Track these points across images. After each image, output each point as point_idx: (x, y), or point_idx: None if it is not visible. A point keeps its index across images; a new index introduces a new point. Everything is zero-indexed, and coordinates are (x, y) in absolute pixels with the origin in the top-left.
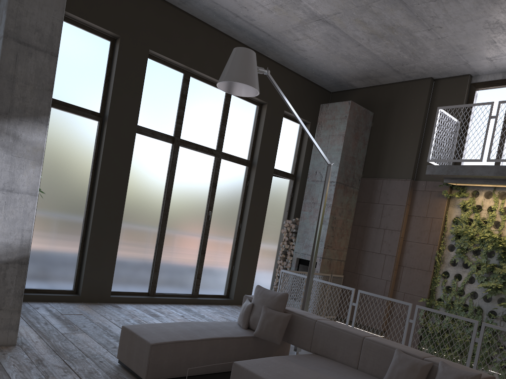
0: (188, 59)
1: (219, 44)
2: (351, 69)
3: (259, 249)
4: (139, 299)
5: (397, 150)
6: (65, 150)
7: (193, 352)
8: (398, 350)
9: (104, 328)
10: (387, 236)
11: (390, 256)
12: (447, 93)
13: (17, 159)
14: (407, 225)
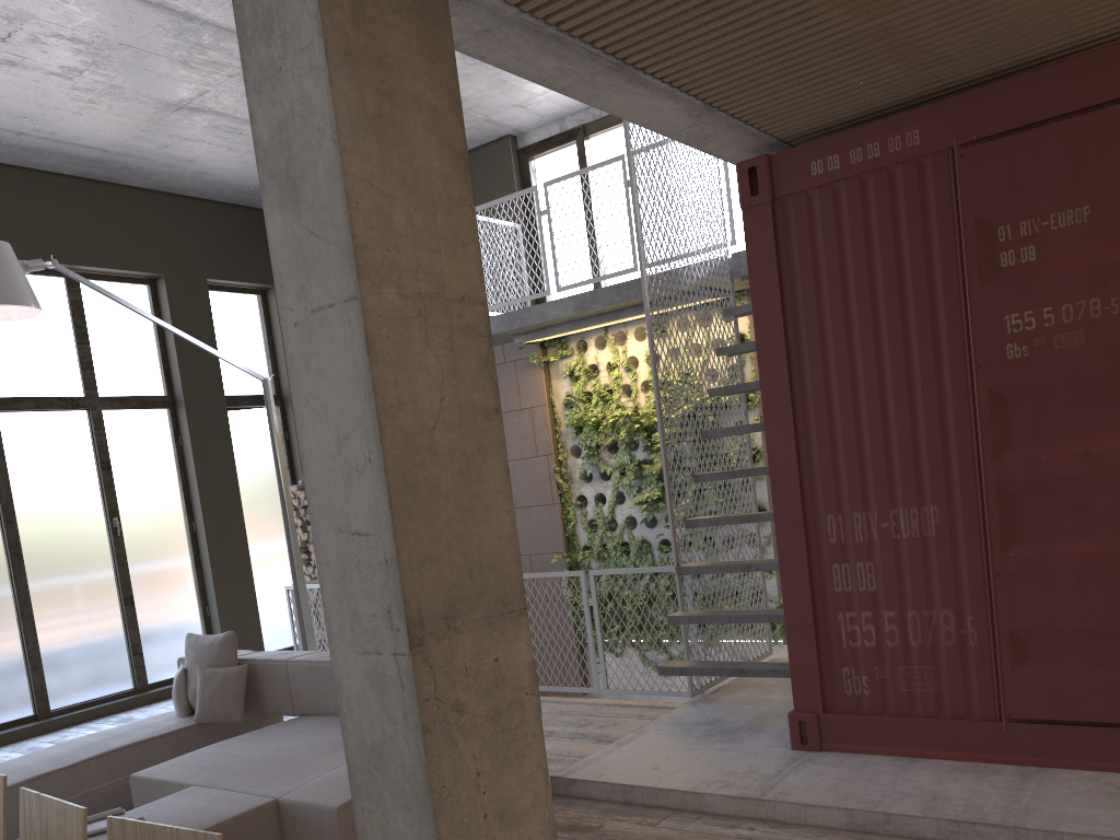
0: None
1: (10, 190)
2: None
3: (250, 559)
4: (17, 733)
5: None
6: None
7: (76, 785)
8: None
9: None
10: None
11: None
12: (486, 175)
13: None
14: None
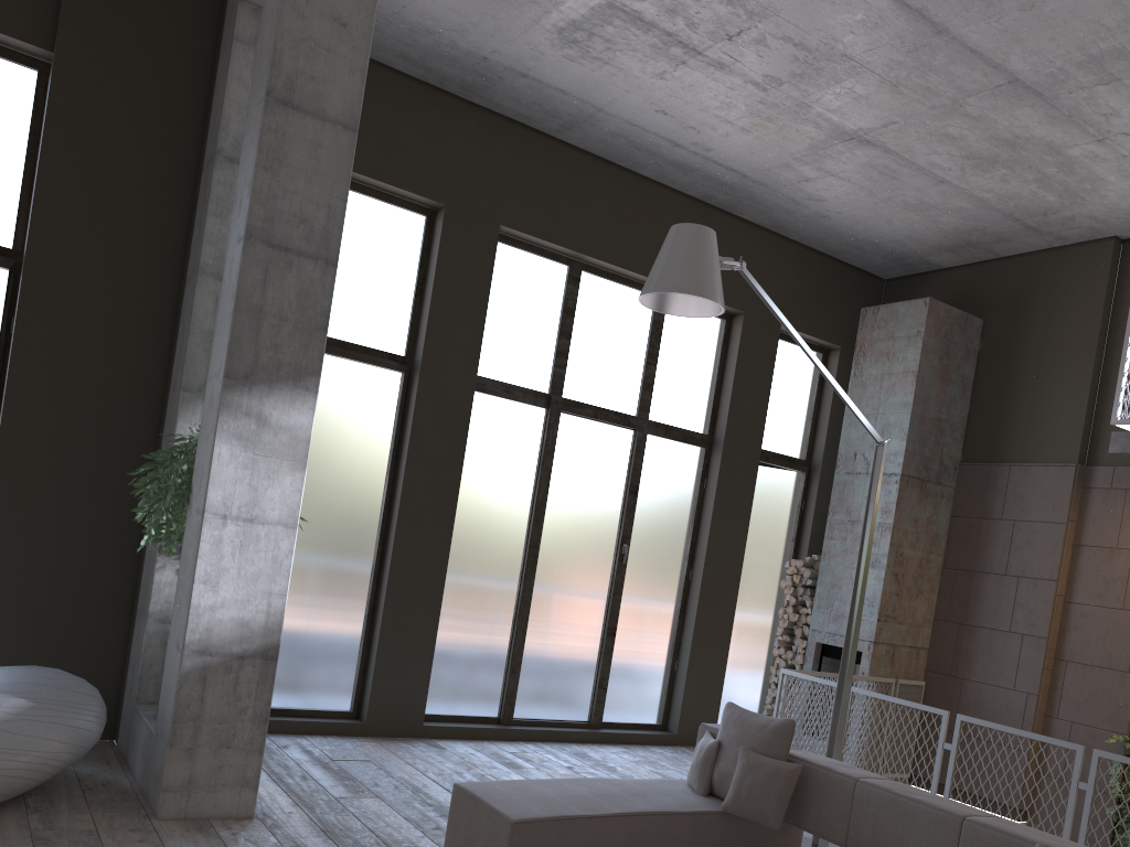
0: (576, 238)
1: (639, 201)
2: (927, 231)
3: (732, 624)
4: (480, 731)
5: (1041, 399)
6: (339, 433)
7: (596, 840)
8: (1040, 846)
9: (413, 789)
10: (1024, 593)
11: (1033, 639)
12: None
13: (263, 460)
14: (1072, 566)
